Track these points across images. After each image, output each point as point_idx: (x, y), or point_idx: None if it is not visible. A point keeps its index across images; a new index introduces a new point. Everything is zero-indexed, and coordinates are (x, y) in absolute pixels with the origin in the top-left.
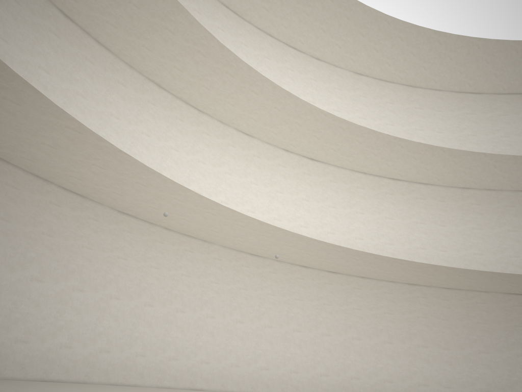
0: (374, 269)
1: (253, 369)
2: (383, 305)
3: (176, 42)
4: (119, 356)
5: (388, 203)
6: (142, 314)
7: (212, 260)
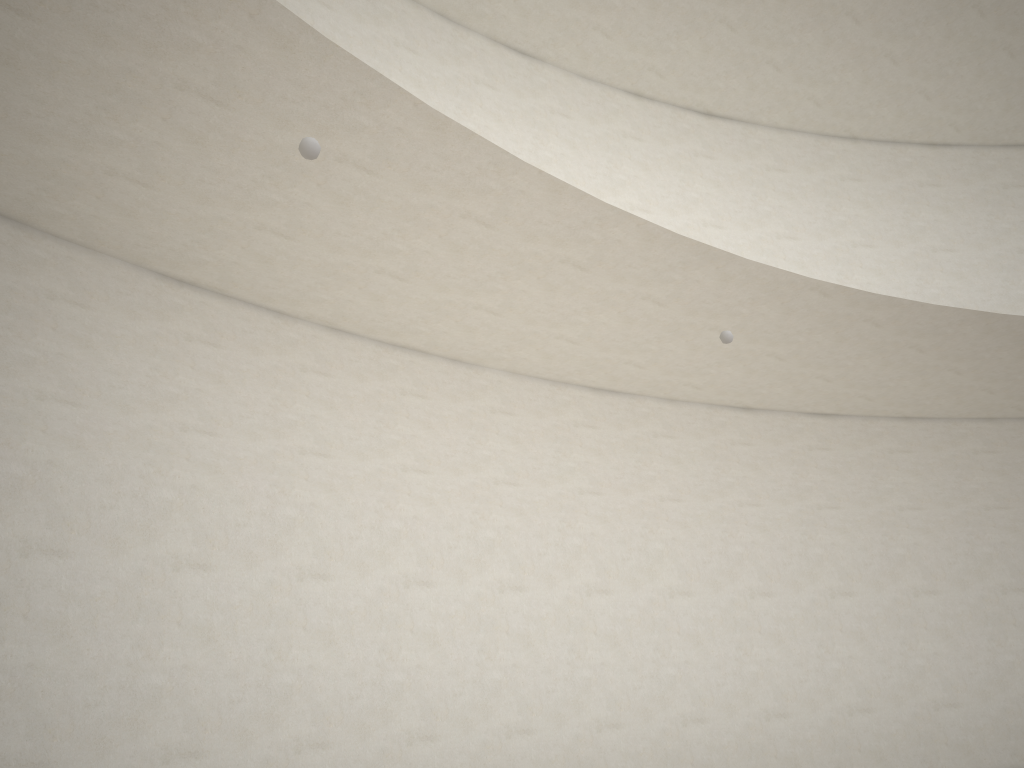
0: (959, 382)
1: (661, 727)
2: (979, 489)
3: None
4: (237, 763)
5: (932, 212)
6: (296, 609)
7: (488, 416)
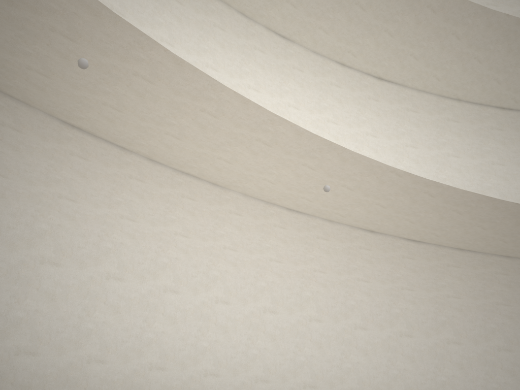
0: (485, 233)
1: (291, 386)
2: (494, 293)
3: None
4: (54, 362)
5: (495, 143)
6: (102, 293)
7: (227, 214)
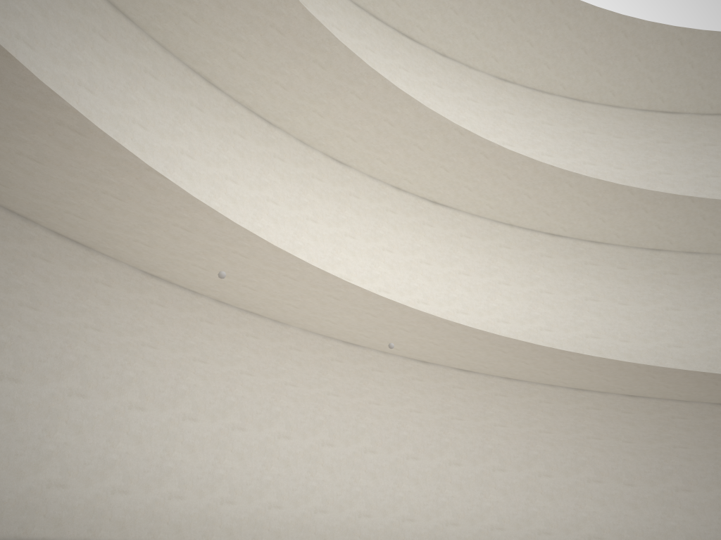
0: (528, 367)
1: (347, 516)
2: (538, 421)
3: (238, 9)
4: (142, 499)
5: (544, 270)
6: (179, 433)
7: (287, 350)
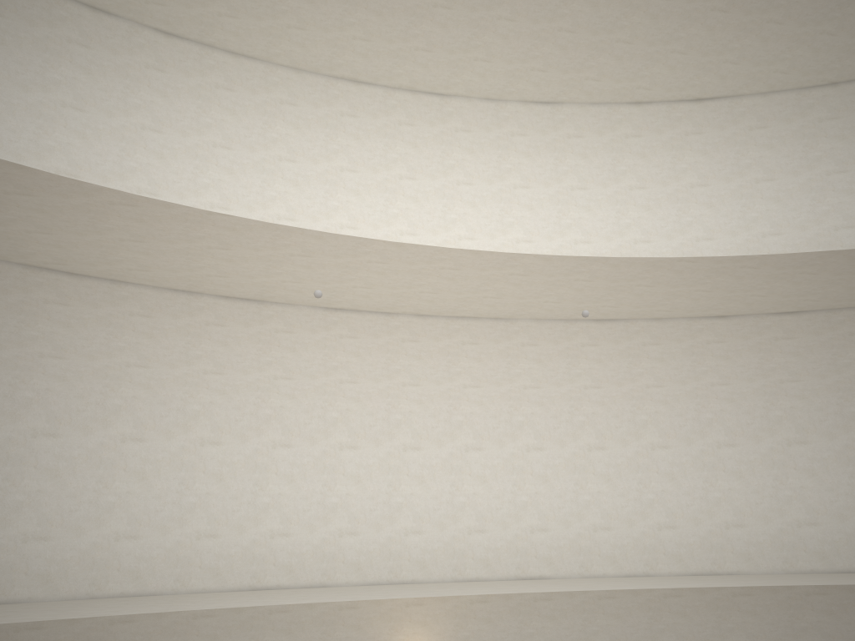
0: None
1: (641, 530)
2: None
3: None
4: (374, 538)
5: None
6: (403, 465)
7: (519, 348)
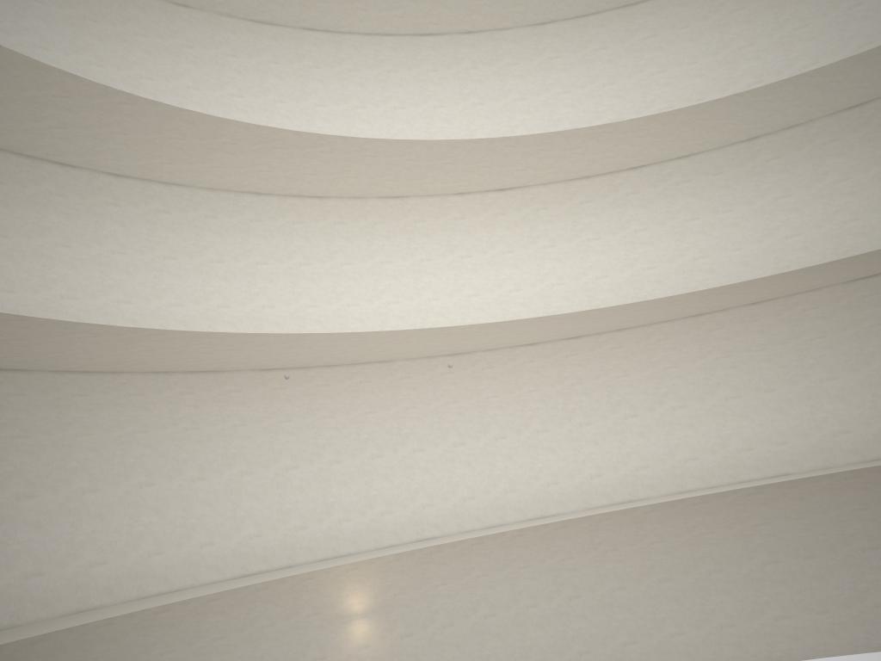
0: (622, 319)
1: (494, 496)
2: (661, 359)
3: (244, 150)
4: (319, 528)
5: (634, 209)
6: (331, 475)
7: (399, 381)
